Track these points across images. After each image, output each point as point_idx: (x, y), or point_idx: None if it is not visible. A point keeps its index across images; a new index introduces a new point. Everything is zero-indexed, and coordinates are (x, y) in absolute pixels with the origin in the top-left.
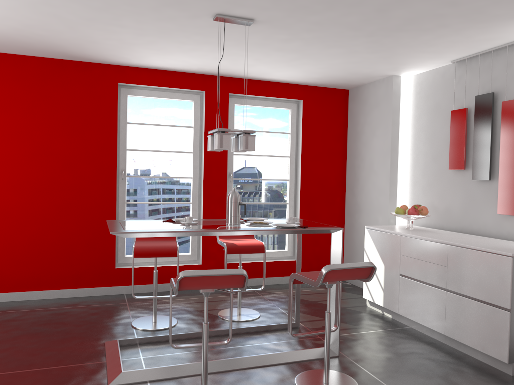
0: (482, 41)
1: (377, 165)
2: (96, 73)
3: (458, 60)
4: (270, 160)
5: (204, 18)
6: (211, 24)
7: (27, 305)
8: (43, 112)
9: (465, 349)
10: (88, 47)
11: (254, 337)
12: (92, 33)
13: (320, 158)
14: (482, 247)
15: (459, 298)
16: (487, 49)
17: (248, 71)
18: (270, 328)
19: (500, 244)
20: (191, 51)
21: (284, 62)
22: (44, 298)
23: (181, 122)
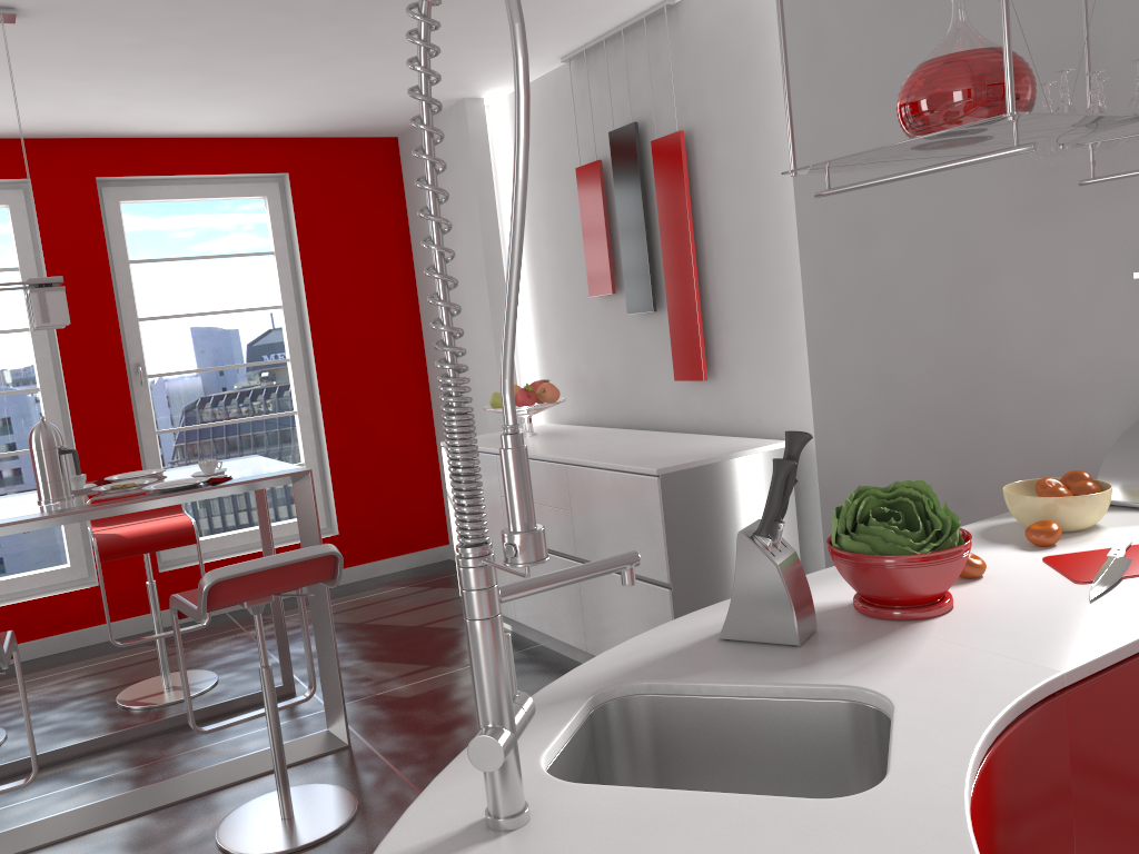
0: (587, 14)
1: (468, 301)
2: None
3: (571, 55)
4: (235, 321)
5: None
6: None
7: None
8: None
9: None
10: None
11: (178, 738)
12: None
13: (356, 301)
14: (617, 462)
15: None
16: (613, 28)
17: (122, 121)
18: (223, 710)
19: (664, 449)
20: None
21: (190, 94)
22: None
23: None
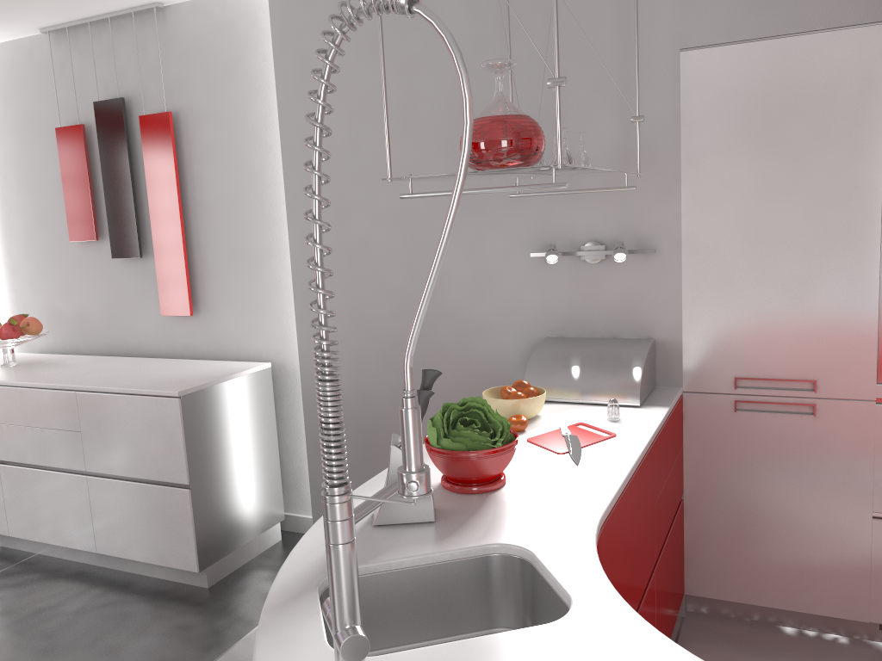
0: None
1: None
2: None
3: (53, 29)
4: None
5: None
6: None
7: None
8: None
9: (135, 567)
10: None
11: None
12: None
13: None
14: (133, 387)
15: (109, 484)
16: (100, 14)
17: None
18: None
19: (166, 373)
20: None
21: None
22: None
23: None
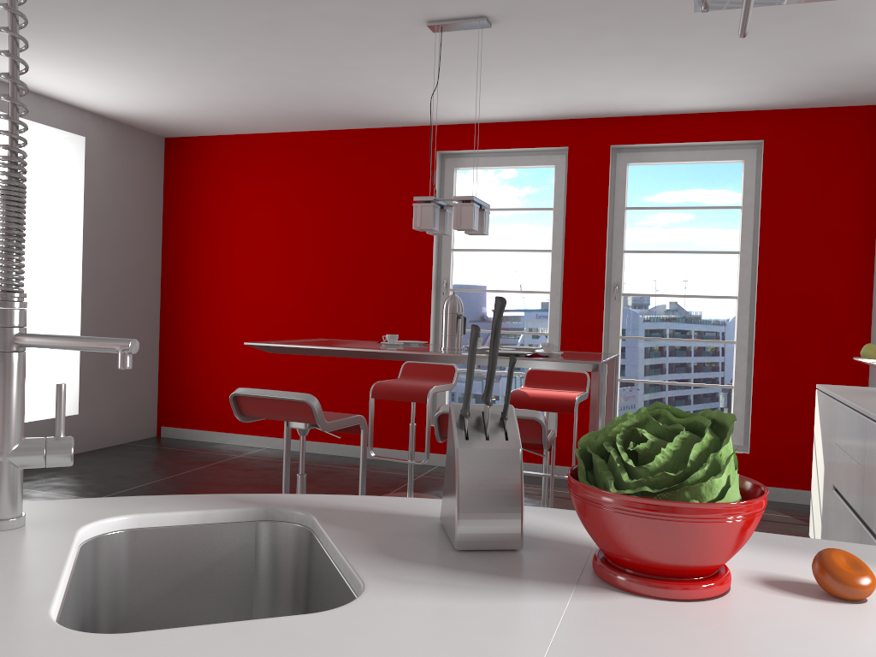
0: None
1: None
2: (408, 141)
3: None
4: (697, 260)
5: (423, 32)
6: (447, 39)
7: (310, 458)
8: (344, 202)
9: None
10: (369, 106)
11: None
12: (344, 86)
13: (806, 253)
14: None
15: (869, 541)
16: None
17: (623, 102)
18: None
19: None
20: (489, 85)
21: (655, 74)
22: (338, 454)
23: (535, 201)
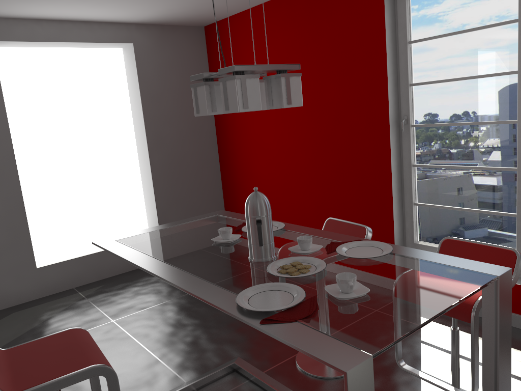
0: None
1: None
2: None
3: None
4: None
5: None
6: None
7: None
8: (313, 54)
9: None
10: None
11: None
12: None
13: None
14: None
15: None
16: None
17: None
18: None
19: None
20: None
21: None
22: None
23: (495, 15)
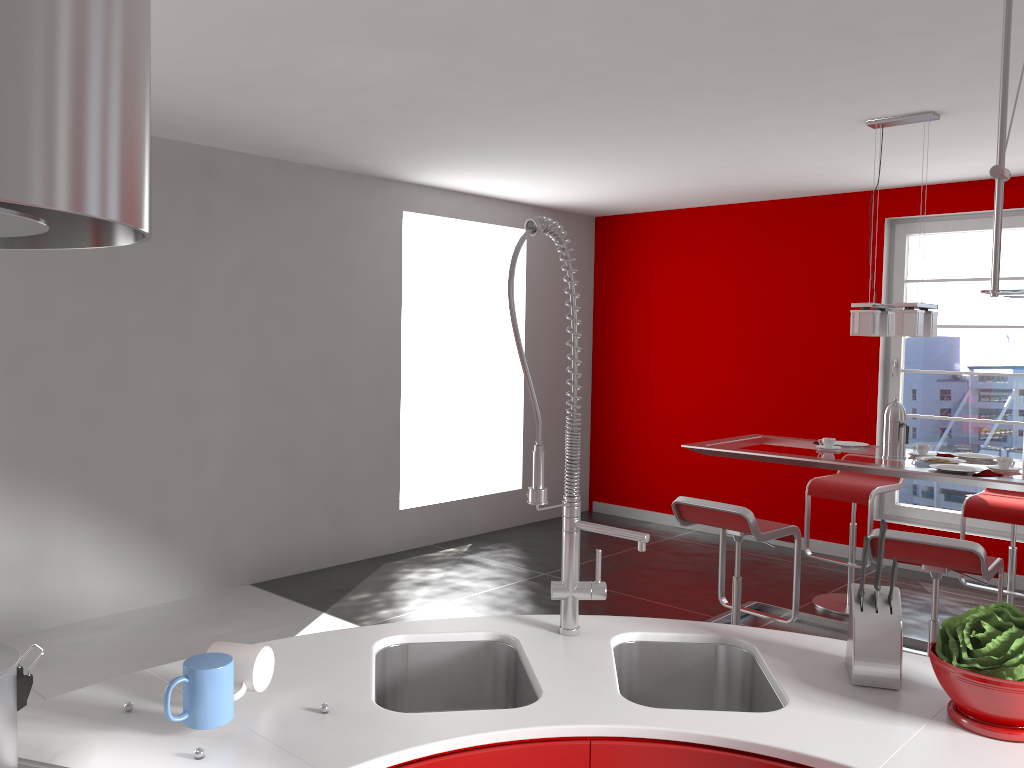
0: None
1: None
2: (851, 208)
3: None
4: None
5: (863, 127)
6: (890, 129)
7: (742, 545)
8: (779, 277)
9: None
10: (806, 181)
11: None
12: (778, 170)
13: None
14: None
15: None
16: None
17: None
18: None
19: None
20: (944, 156)
21: None
22: (772, 543)
23: (1008, 270)
